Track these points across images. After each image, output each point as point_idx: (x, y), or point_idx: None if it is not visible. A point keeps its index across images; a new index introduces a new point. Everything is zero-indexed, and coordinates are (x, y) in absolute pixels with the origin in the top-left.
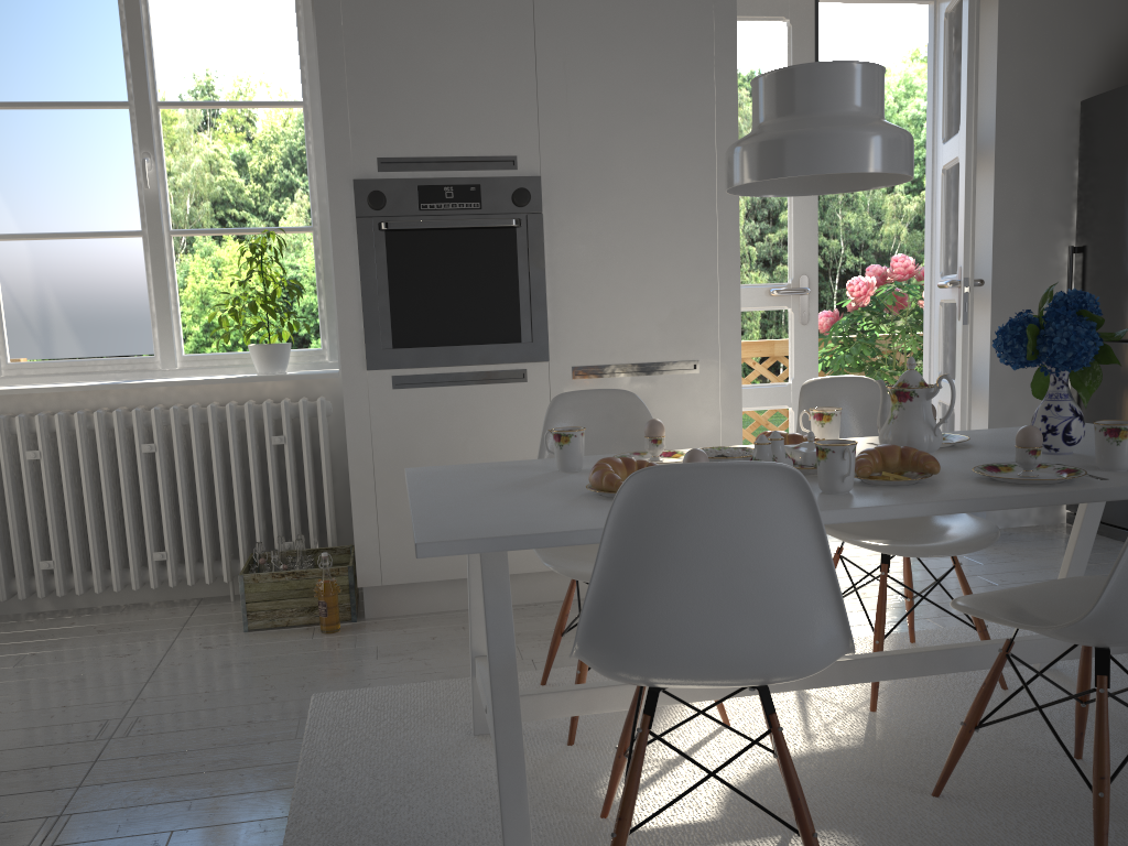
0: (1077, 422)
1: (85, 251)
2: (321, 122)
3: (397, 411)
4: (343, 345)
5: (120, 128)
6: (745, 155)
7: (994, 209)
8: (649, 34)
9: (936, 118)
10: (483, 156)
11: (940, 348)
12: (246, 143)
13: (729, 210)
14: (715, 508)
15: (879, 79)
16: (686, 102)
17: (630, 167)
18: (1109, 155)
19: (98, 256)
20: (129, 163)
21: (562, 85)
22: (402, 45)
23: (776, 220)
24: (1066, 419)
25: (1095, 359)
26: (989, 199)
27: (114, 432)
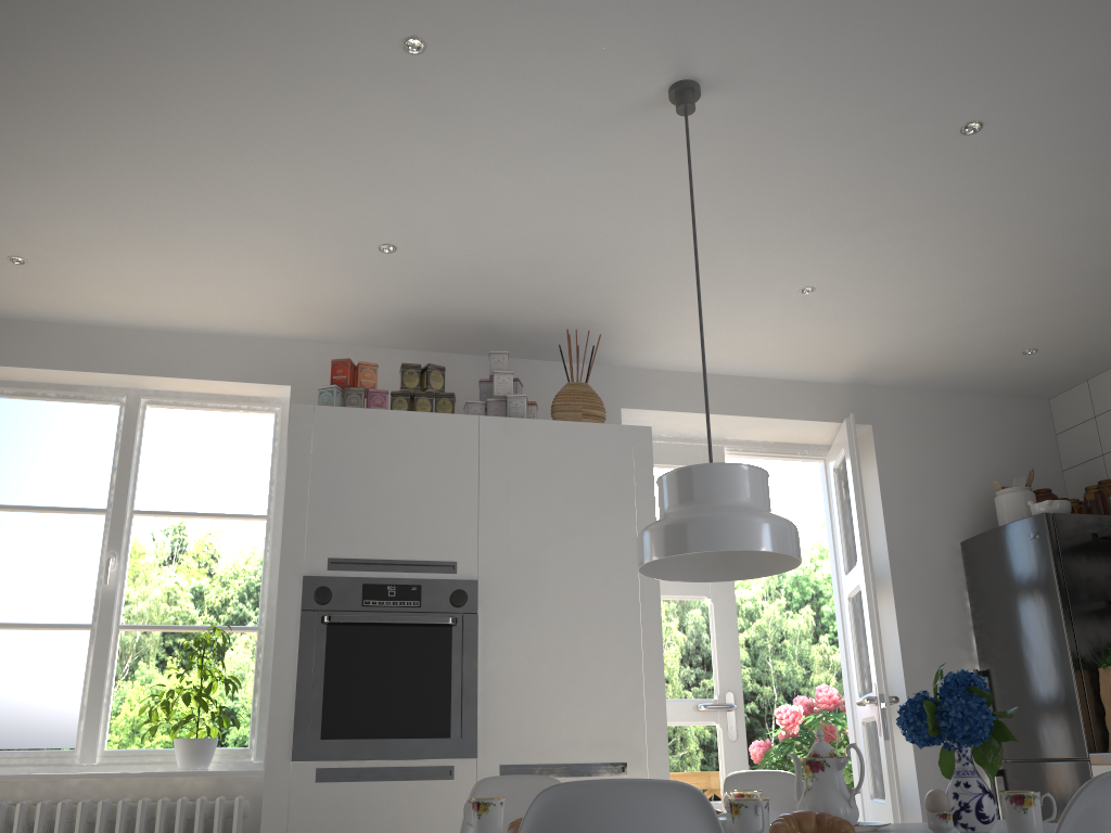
0: (988, 798)
1: (30, 641)
2: (280, 531)
3: (317, 806)
4: (271, 734)
5: (93, 530)
6: (652, 536)
7: (899, 633)
8: (578, 466)
9: (838, 554)
10: (425, 560)
11: (868, 768)
12: (206, 577)
13: (652, 618)
14: (622, 831)
15: (763, 479)
16: (611, 523)
17: (560, 576)
18: (993, 587)
19: (42, 646)
20: (94, 562)
21: (501, 503)
22: (362, 465)
23: (710, 666)
24: (976, 795)
25: (993, 736)
26: (893, 624)
27: (11, 829)
